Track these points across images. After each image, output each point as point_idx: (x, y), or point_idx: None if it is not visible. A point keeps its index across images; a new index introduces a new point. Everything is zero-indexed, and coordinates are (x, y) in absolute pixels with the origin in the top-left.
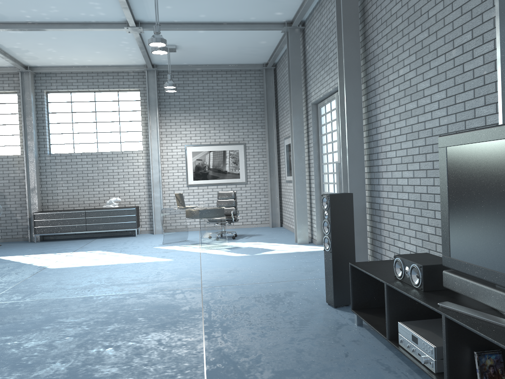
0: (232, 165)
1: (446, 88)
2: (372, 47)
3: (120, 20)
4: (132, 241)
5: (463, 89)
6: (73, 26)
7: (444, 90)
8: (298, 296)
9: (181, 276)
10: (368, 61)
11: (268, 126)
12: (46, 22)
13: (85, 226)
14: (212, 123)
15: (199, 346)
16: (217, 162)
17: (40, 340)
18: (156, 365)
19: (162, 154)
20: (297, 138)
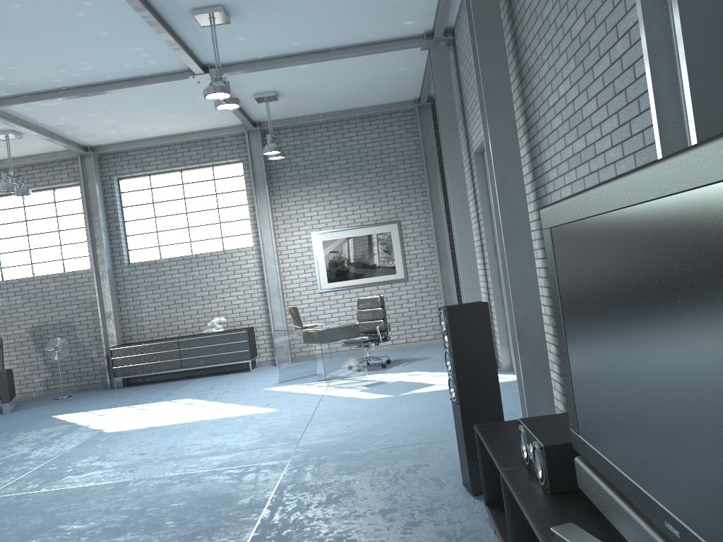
0: (382, 255)
1: (617, 109)
2: (525, 55)
3: (182, 68)
4: (241, 380)
5: (639, 108)
6: (121, 85)
7: (615, 114)
8: (426, 473)
9: (273, 439)
10: (523, 78)
11: (430, 192)
12: (85, 85)
13: (180, 362)
14: (348, 196)
15: None
16: (360, 252)
17: None
18: None
19: (281, 249)
20: (458, 208)
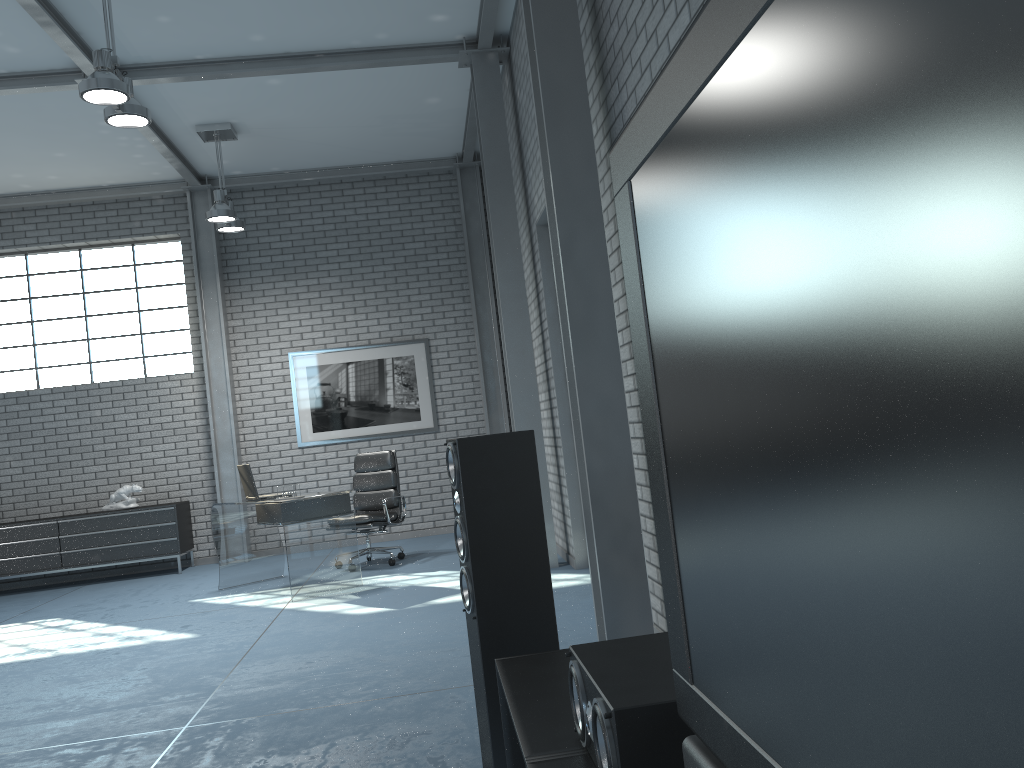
0: (400, 391)
1: None
2: (609, 34)
3: (65, 66)
4: (159, 586)
5: None
6: None
7: None
8: (422, 748)
9: (171, 687)
10: (608, 74)
11: (476, 296)
12: None
13: (59, 557)
14: (350, 299)
15: None
16: (366, 386)
17: None
18: None
19: (239, 378)
20: (511, 311)
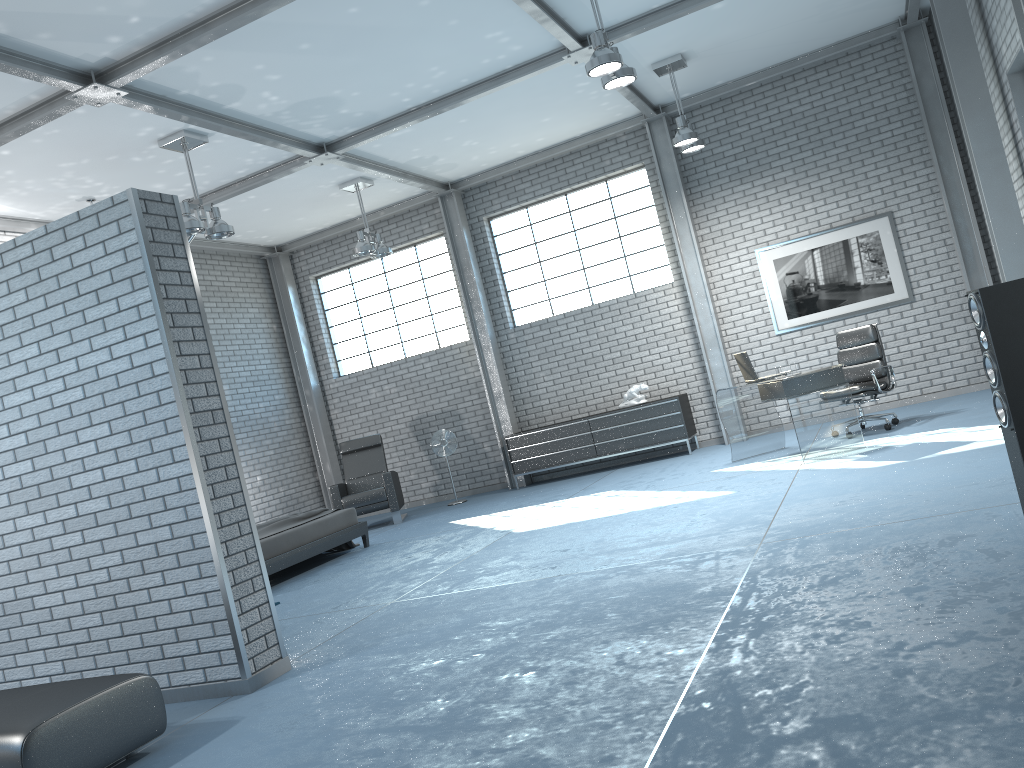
0: (868, 268)
1: None
2: None
3: (553, 48)
4: (678, 464)
5: None
6: (479, 90)
7: None
8: (970, 544)
9: (733, 523)
10: None
11: (938, 159)
12: (437, 98)
13: (593, 448)
14: (806, 189)
15: (690, 665)
16: (833, 268)
17: (436, 660)
18: (590, 704)
19: (713, 280)
20: (988, 167)
